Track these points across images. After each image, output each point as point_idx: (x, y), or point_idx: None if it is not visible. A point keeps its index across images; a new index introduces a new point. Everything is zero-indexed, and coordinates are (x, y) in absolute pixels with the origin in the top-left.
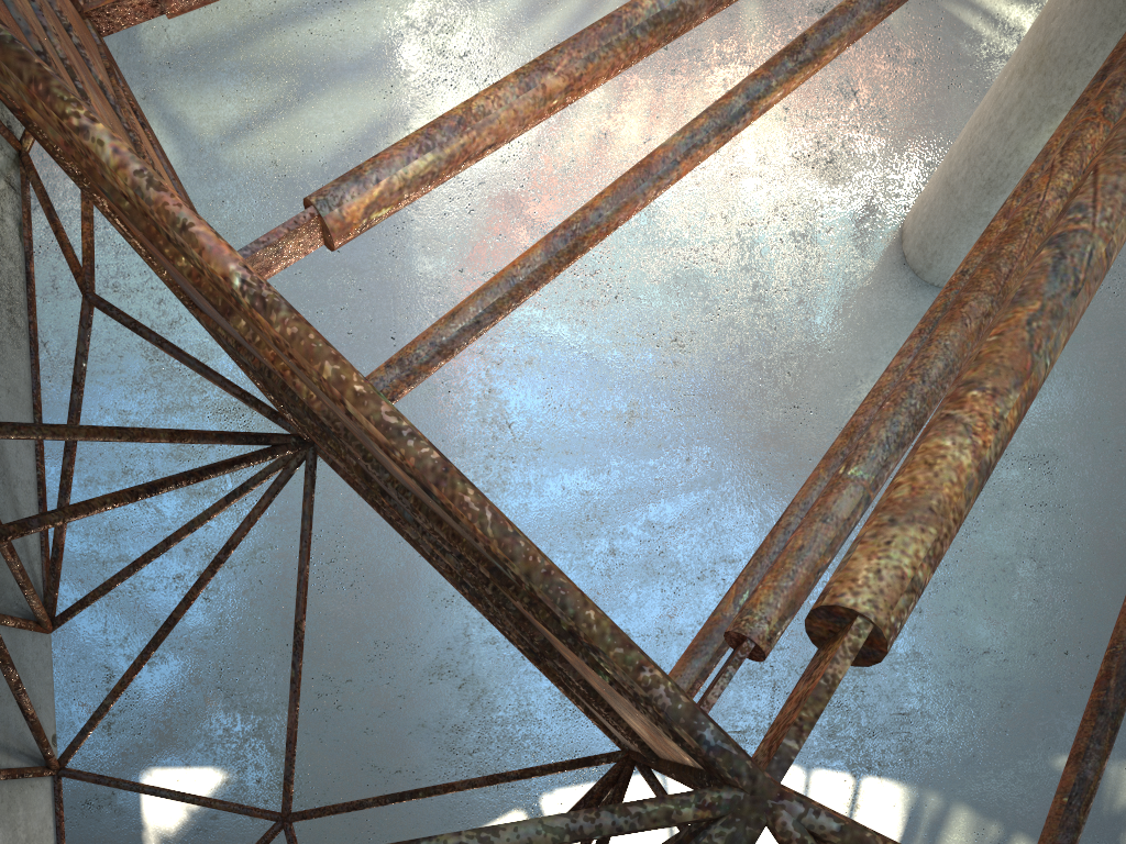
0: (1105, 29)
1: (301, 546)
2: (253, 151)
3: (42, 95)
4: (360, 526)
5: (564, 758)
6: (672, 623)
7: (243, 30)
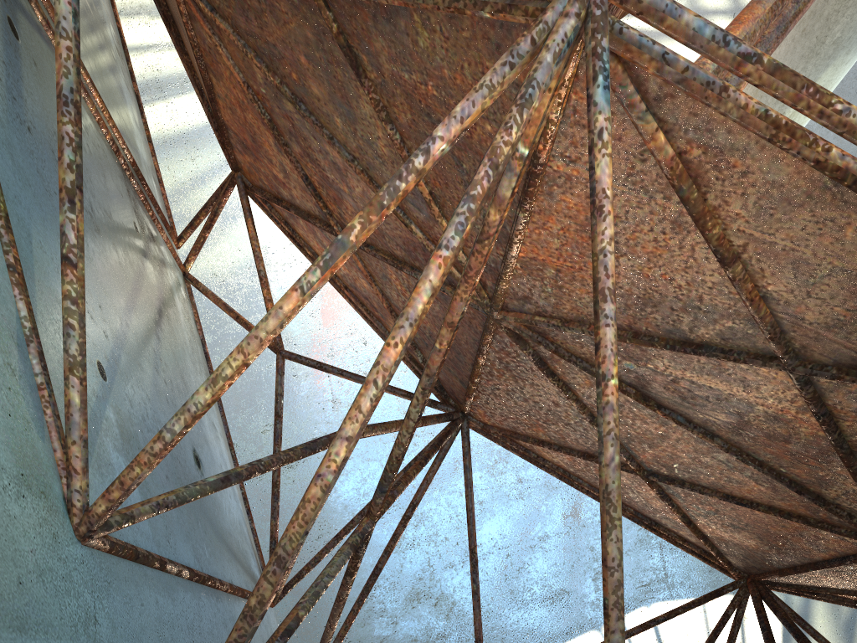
0: (805, 58)
1: (468, 491)
2: (197, 269)
3: (811, 95)
4: (333, 507)
5: (525, 637)
6: (576, 520)
7: (173, 193)
